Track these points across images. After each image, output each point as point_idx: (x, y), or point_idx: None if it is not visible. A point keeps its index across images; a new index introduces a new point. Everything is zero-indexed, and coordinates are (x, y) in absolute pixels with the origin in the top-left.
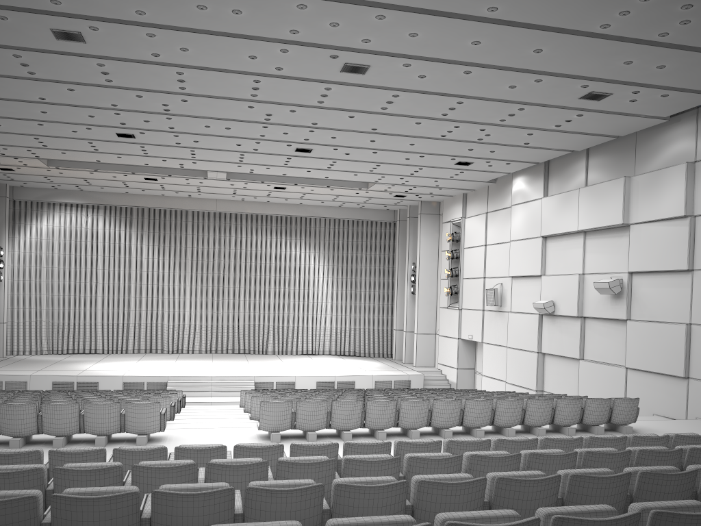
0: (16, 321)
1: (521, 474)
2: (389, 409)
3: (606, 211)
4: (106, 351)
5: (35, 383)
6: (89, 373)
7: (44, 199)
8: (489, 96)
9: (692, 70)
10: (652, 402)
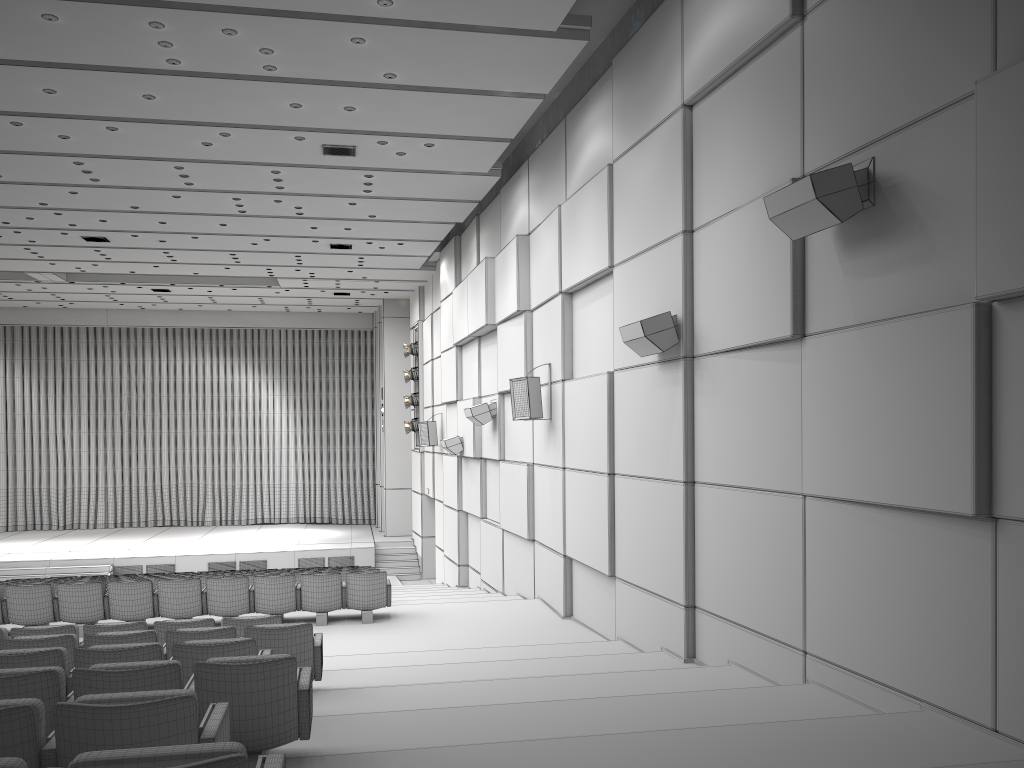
0: None
1: None
2: None
3: (479, 307)
4: None
5: None
6: None
7: None
8: (201, 157)
9: (399, 110)
10: (517, 576)
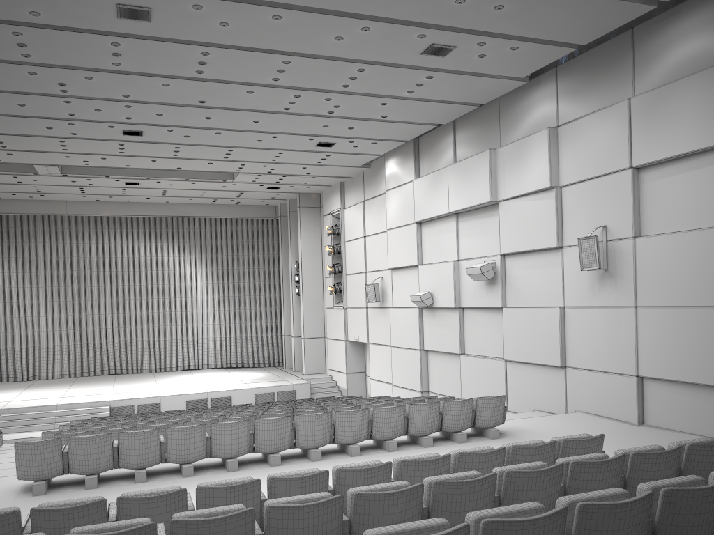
0: None
1: None
2: (197, 437)
3: (474, 188)
4: None
5: None
6: None
7: None
8: (317, 52)
9: (535, 11)
10: (533, 396)
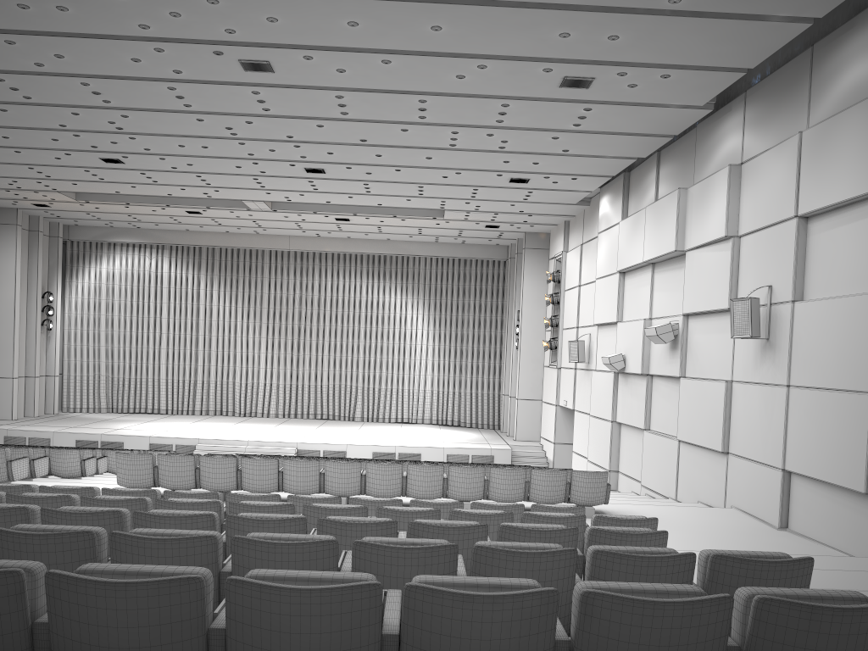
0: (72, 375)
1: (3, 506)
2: (268, 470)
3: (664, 235)
4: (170, 411)
5: (58, 440)
6: (117, 432)
7: (101, 239)
8: (447, 90)
9: (660, 39)
10: (698, 485)
